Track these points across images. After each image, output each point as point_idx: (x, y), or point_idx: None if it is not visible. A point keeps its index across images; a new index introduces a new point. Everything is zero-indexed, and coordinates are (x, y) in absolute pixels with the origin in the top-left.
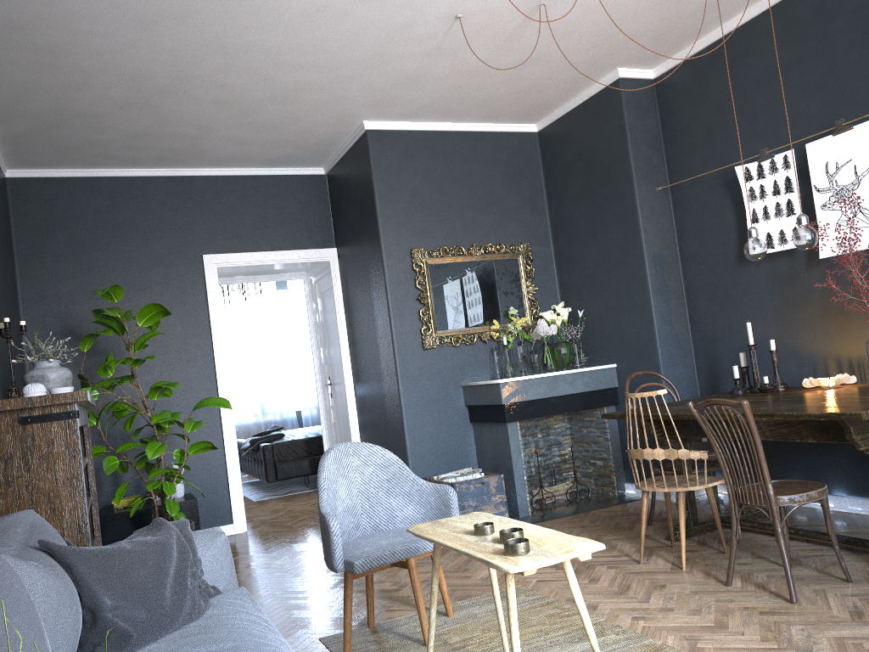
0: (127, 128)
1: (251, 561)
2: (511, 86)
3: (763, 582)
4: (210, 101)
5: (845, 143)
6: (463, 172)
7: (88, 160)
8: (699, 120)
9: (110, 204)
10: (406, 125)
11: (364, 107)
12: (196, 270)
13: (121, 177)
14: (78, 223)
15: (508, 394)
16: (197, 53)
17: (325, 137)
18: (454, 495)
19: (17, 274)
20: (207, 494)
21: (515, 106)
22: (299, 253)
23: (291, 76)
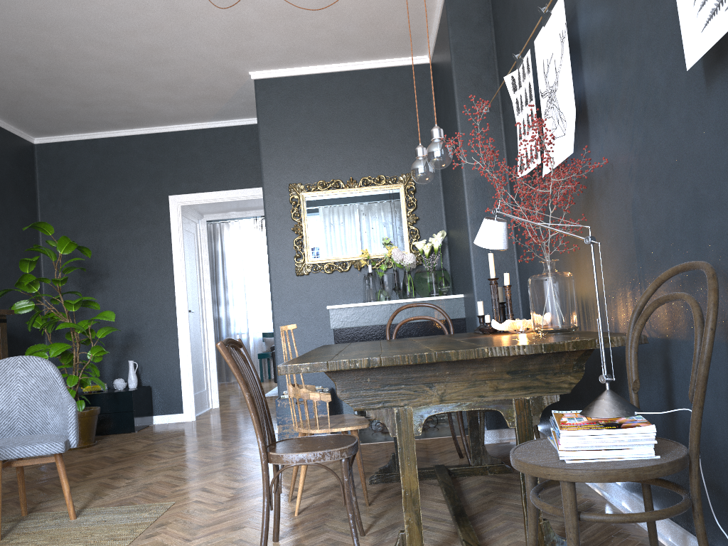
0: (70, 99)
1: (131, 445)
2: (346, 21)
3: (304, 545)
4: (99, 70)
5: (549, 34)
6: (347, 110)
7: (79, 127)
8: (508, 28)
9: (104, 159)
10: (290, 71)
11: (232, 60)
12: (164, 208)
13: (112, 137)
14: (81, 175)
15: (337, 320)
16: (33, 34)
17: (236, 90)
18: (71, 411)
19: (39, 215)
20: (165, 387)
21: (379, 40)
22: (247, 191)
23: (132, 42)
